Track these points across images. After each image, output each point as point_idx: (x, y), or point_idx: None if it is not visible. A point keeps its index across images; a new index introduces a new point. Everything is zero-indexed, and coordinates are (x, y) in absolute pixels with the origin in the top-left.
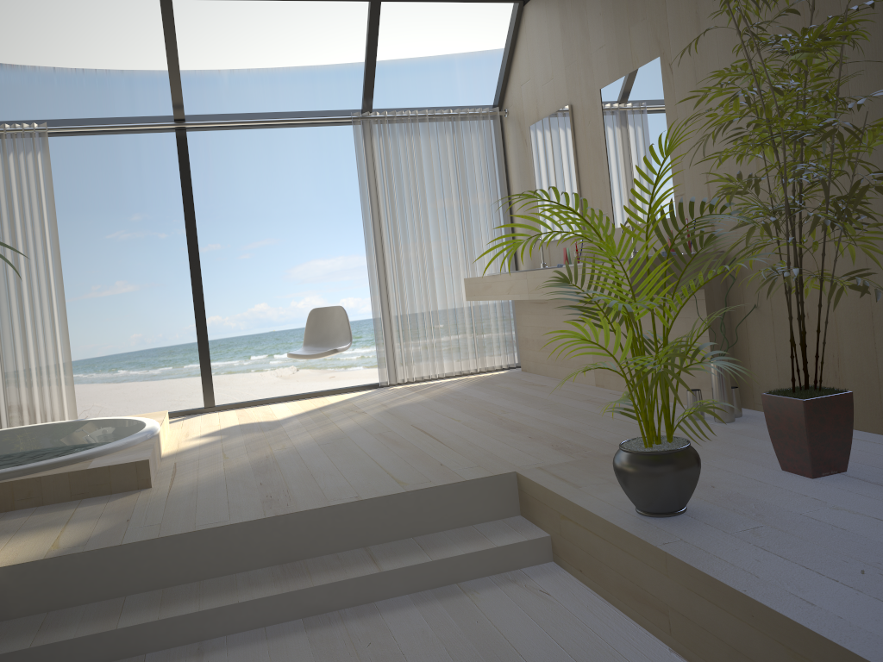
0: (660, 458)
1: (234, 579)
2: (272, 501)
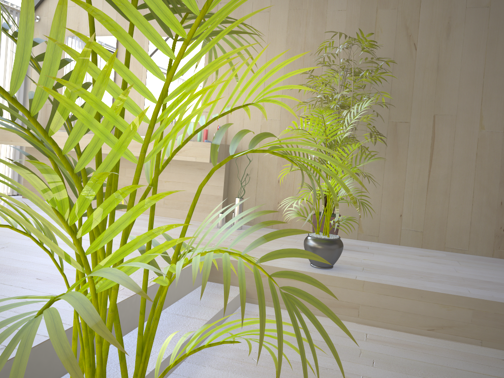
0: (338, 241)
1: None
2: None
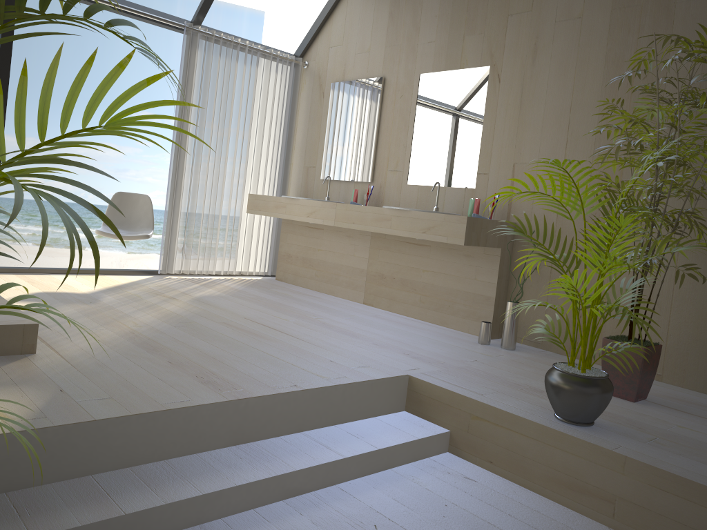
0: (598, 382)
1: (202, 460)
2: (210, 382)
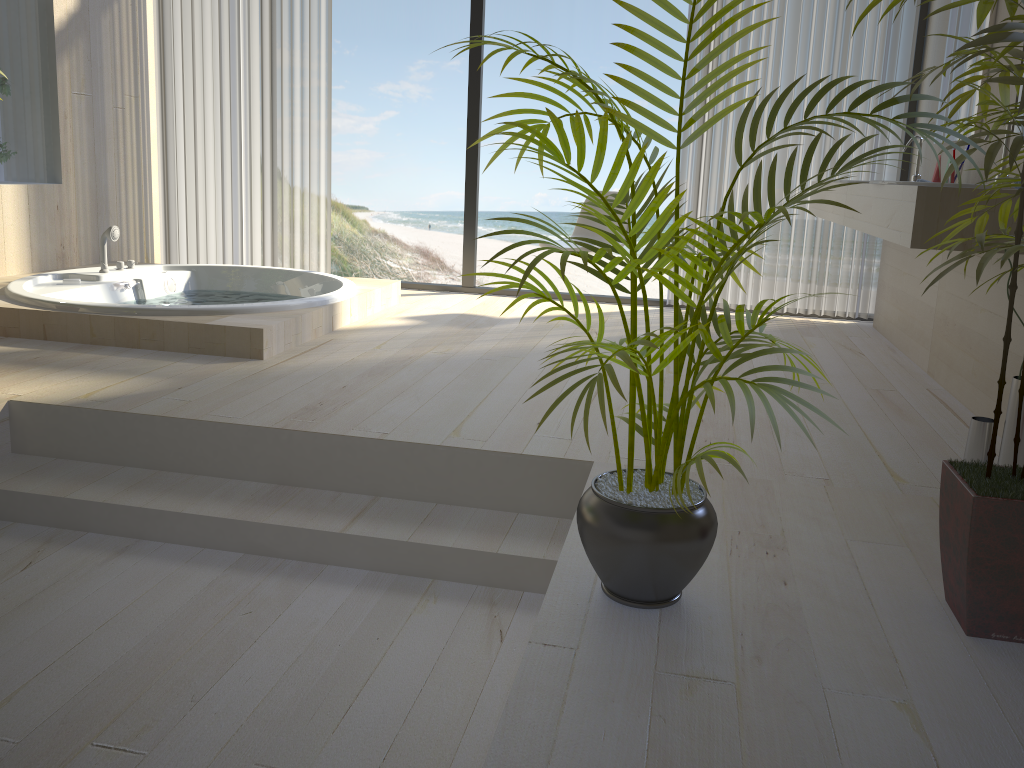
0: (617, 513)
1: (220, 485)
2: (311, 410)
